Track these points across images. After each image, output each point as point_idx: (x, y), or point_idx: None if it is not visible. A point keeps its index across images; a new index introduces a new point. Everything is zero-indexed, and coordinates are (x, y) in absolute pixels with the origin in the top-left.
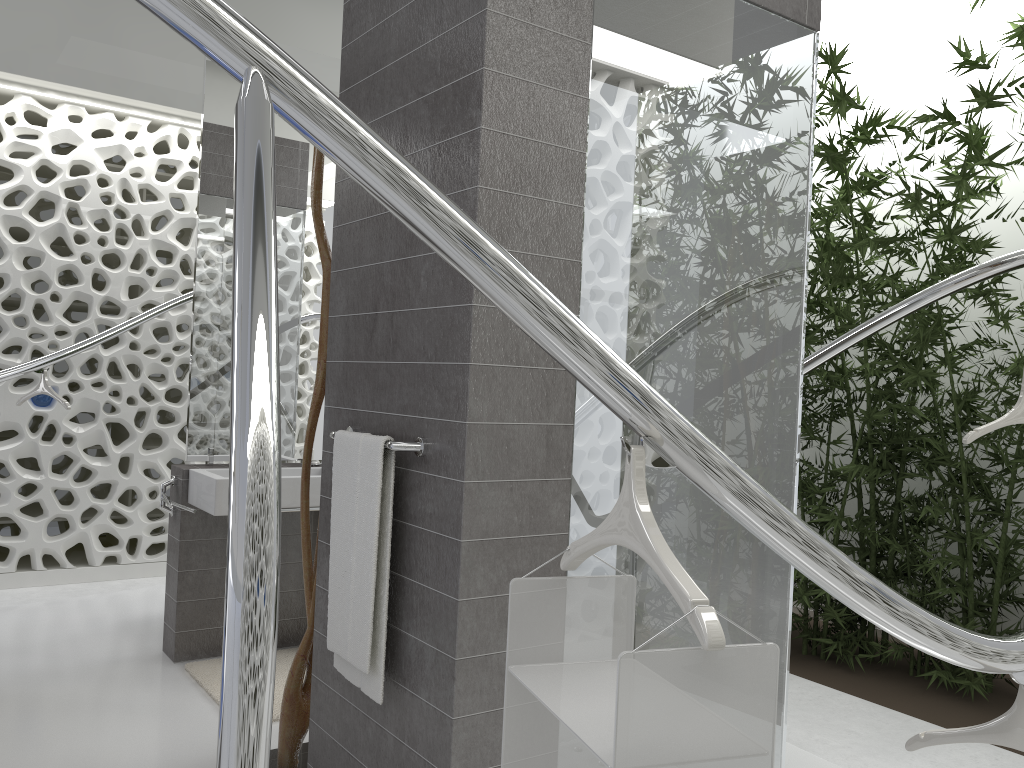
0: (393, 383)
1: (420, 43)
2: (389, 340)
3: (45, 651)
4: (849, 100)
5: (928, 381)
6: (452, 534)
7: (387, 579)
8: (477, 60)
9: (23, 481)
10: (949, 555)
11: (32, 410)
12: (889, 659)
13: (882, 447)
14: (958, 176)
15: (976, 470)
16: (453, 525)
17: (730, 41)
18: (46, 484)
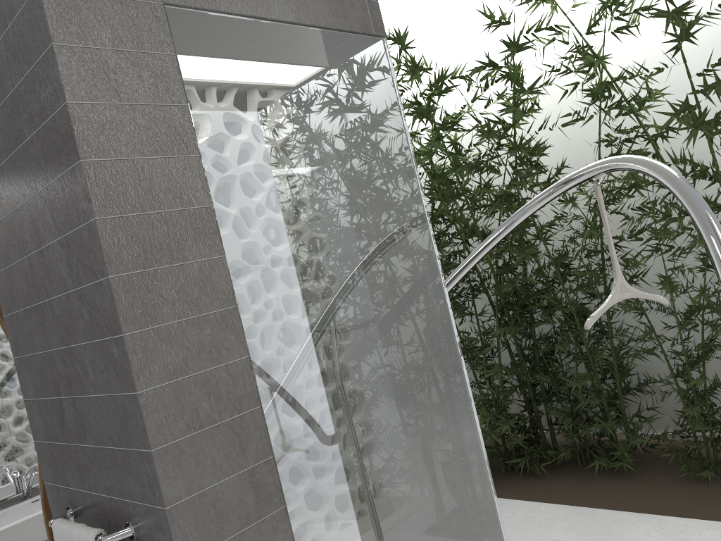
0: (93, 465)
1: (22, 140)
2: (78, 424)
3: None
4: (421, 69)
5: (531, 253)
6: None
7: None
8: (73, 153)
9: None
10: (582, 375)
11: None
12: (563, 460)
13: (514, 309)
14: (512, 106)
15: (581, 308)
16: None
17: (315, 65)
18: None
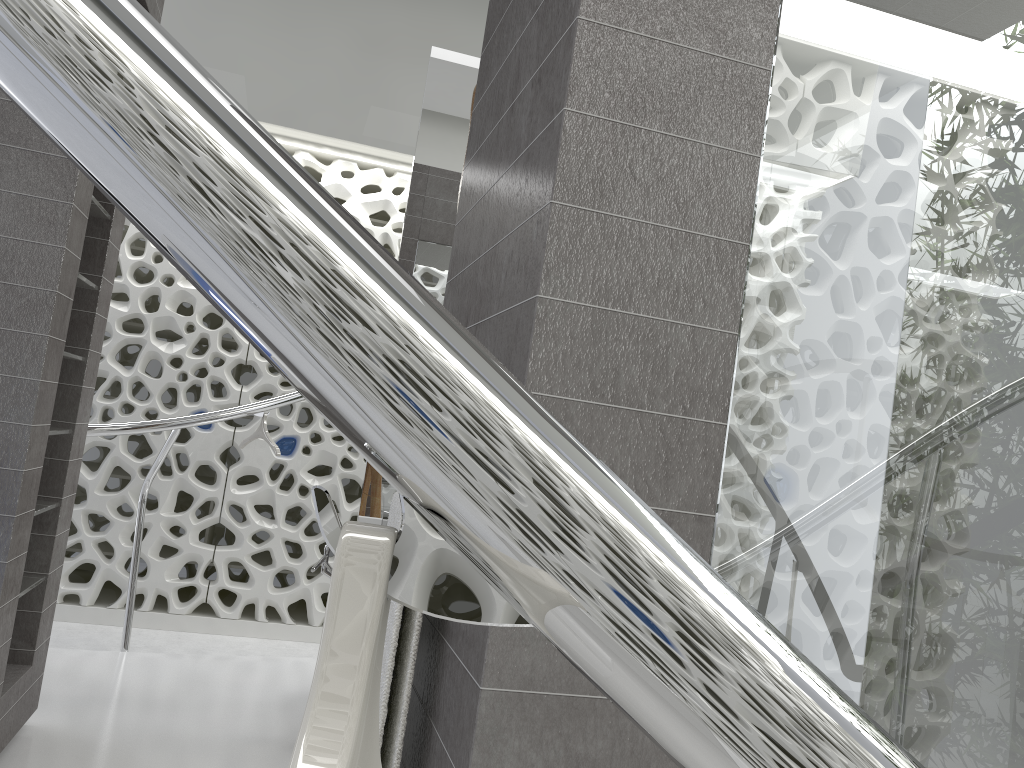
0: None
1: None
2: None
3: (196, 713)
4: None
5: None
6: (475, 673)
7: (402, 724)
8: None
9: (256, 528)
10: None
11: (273, 457)
12: None
13: None
14: None
15: None
16: (477, 658)
17: None
18: (277, 534)
